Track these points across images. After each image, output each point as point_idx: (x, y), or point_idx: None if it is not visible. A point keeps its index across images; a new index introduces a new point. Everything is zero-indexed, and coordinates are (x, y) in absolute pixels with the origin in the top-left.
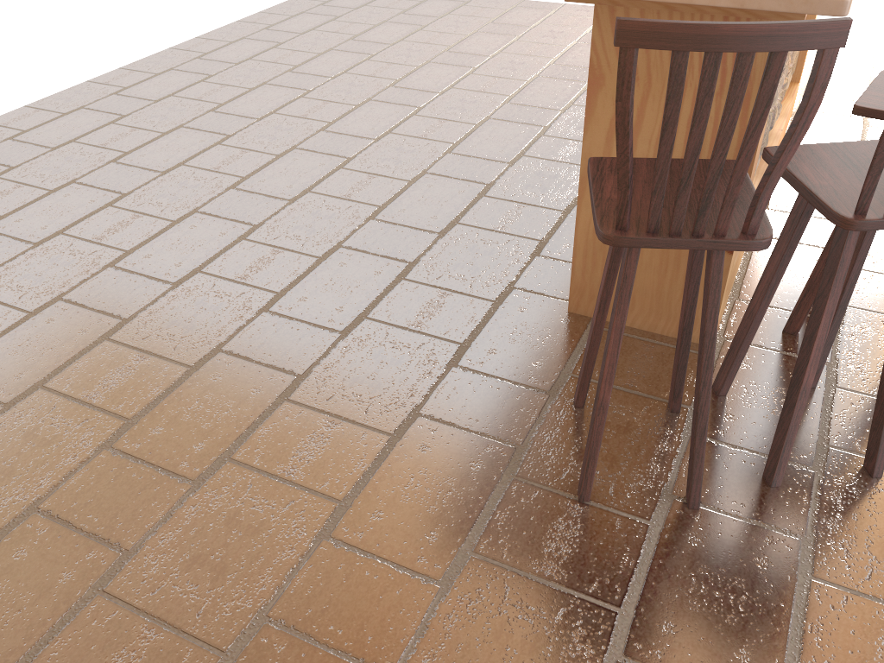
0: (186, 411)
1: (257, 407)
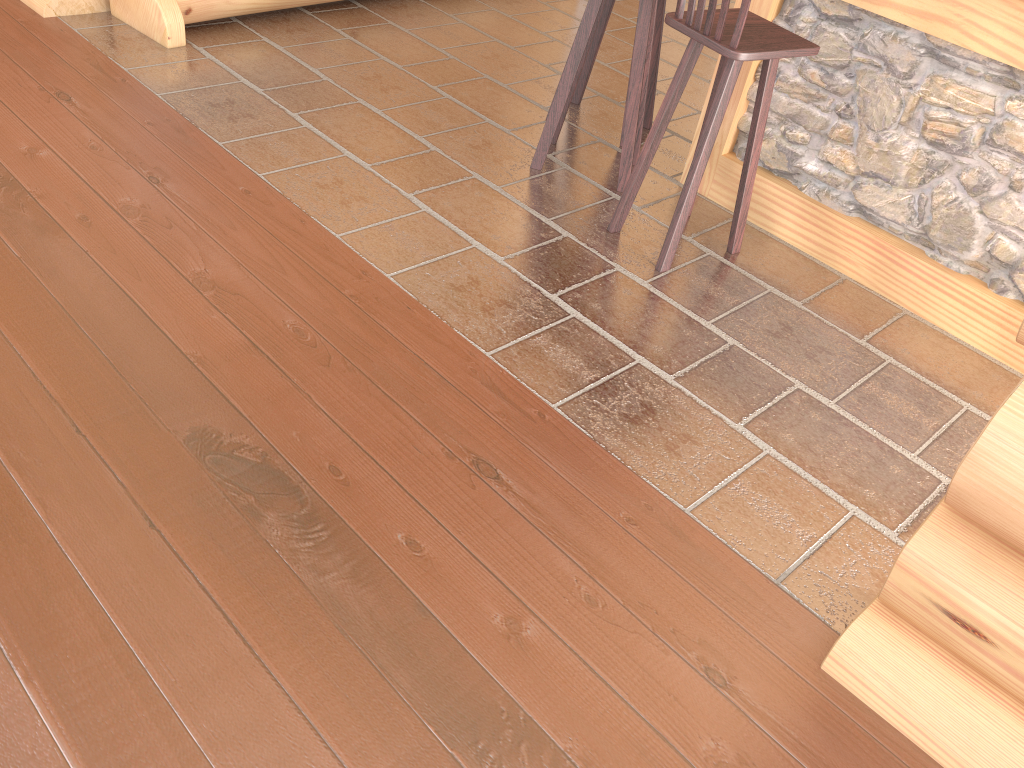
0: None
1: None
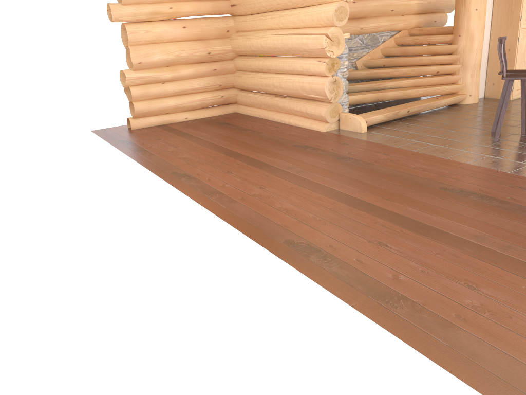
0: None
1: None
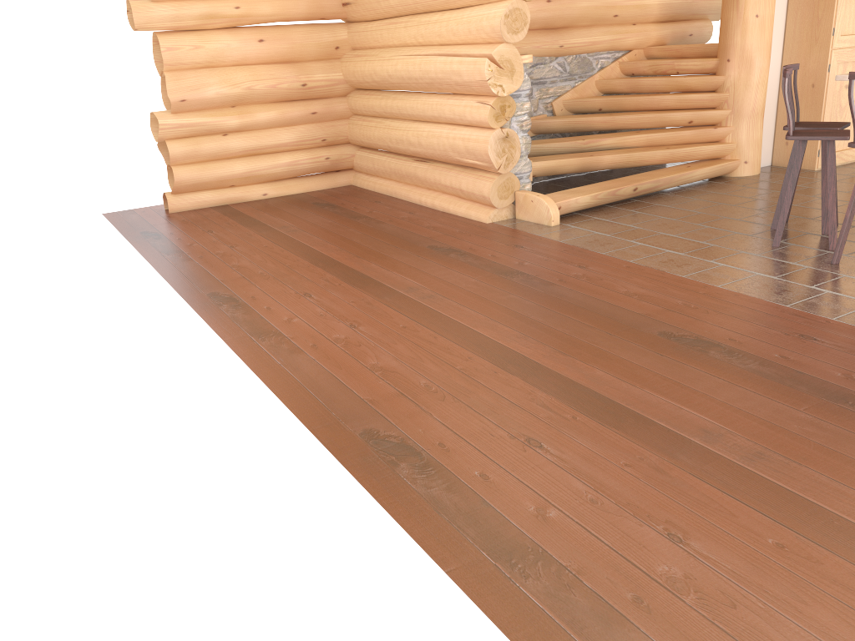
0: (849, 195)
1: (848, 200)
